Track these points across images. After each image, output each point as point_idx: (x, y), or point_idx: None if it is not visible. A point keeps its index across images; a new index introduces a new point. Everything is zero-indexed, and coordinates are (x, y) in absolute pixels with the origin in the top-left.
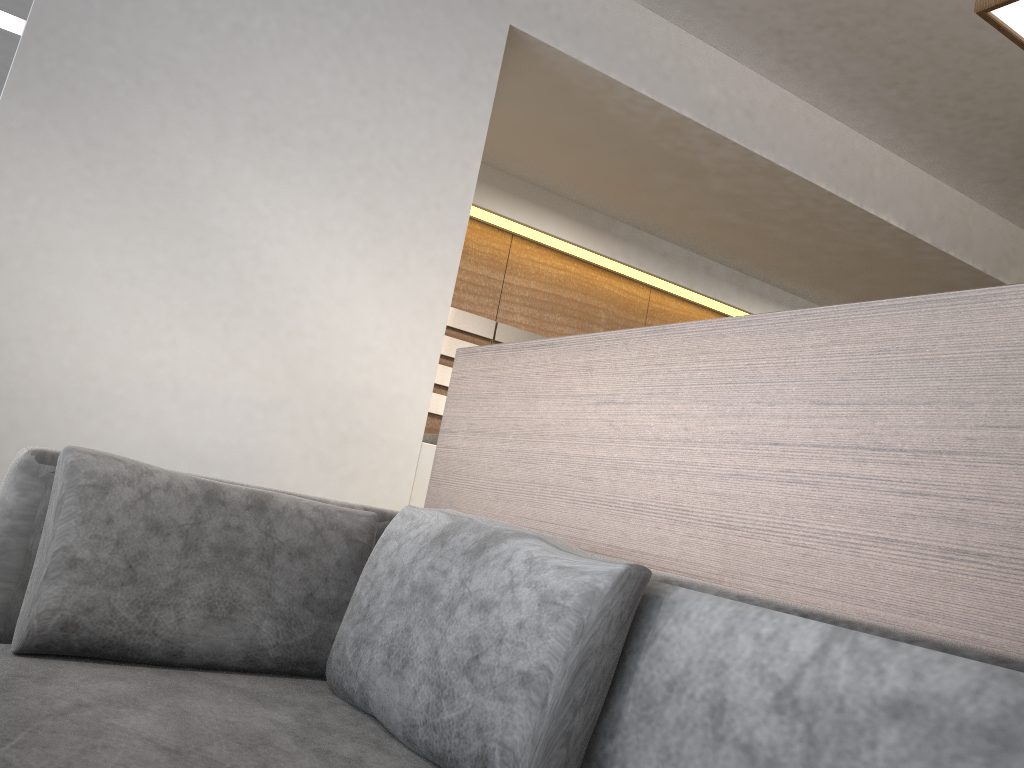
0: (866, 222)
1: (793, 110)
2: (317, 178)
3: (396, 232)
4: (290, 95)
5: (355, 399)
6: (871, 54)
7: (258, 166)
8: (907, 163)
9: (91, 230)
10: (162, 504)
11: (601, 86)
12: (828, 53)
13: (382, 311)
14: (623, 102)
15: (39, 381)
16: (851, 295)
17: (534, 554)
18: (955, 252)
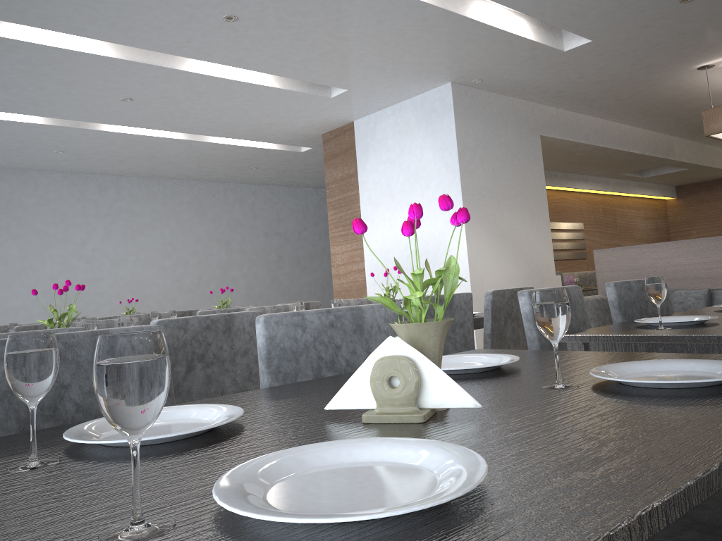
0: (627, 154)
1: (605, 125)
2: (518, 206)
3: (535, 215)
4: (507, 184)
5: (541, 268)
6: (637, 108)
7: (507, 209)
8: (636, 128)
9: (486, 242)
10: (594, 304)
11: (557, 141)
12: (622, 110)
13: (539, 240)
14: (562, 143)
15: (490, 287)
16: (607, 171)
17: (685, 292)
18: (655, 154)
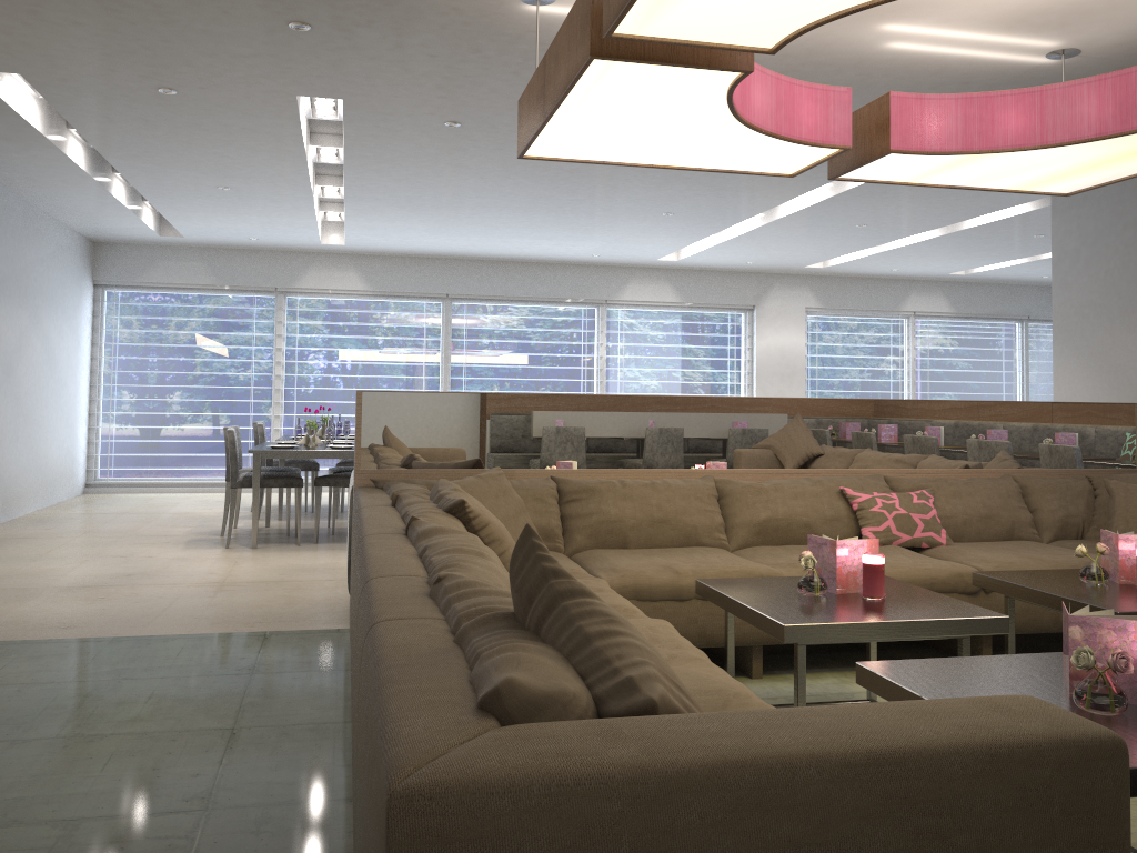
0: None
1: None
2: None
3: None
4: (1129, 289)
5: None
6: None
7: (1126, 329)
8: None
9: (1083, 382)
10: None
11: None
12: None
13: None
14: None
15: None
16: None
17: None
18: None
